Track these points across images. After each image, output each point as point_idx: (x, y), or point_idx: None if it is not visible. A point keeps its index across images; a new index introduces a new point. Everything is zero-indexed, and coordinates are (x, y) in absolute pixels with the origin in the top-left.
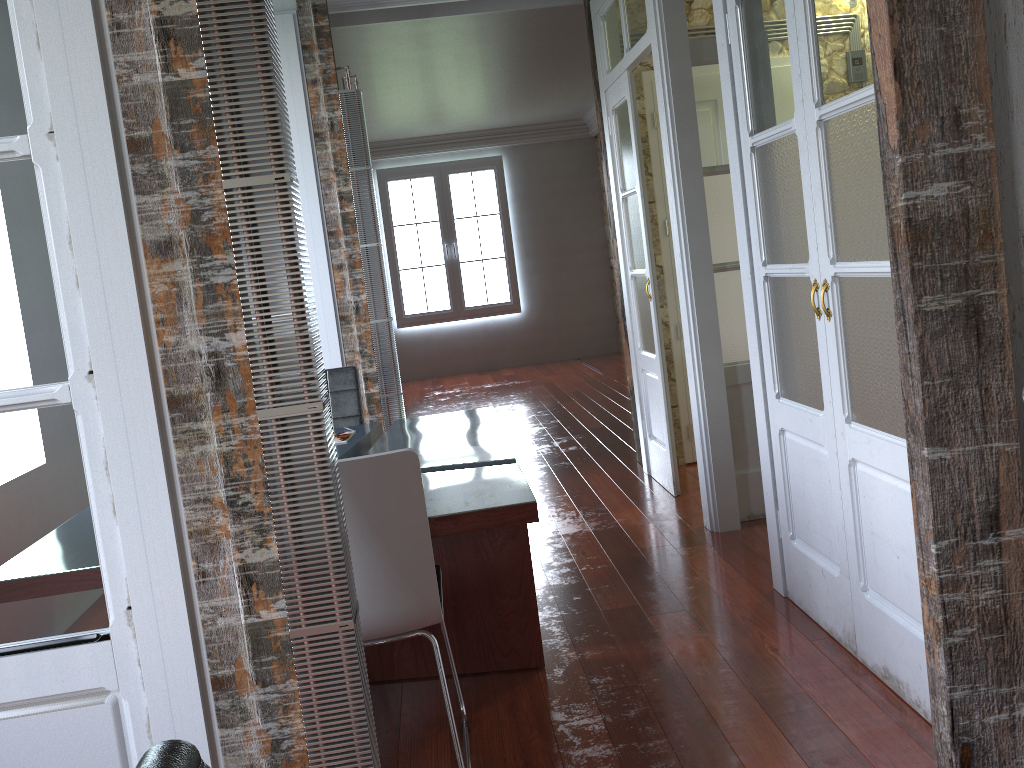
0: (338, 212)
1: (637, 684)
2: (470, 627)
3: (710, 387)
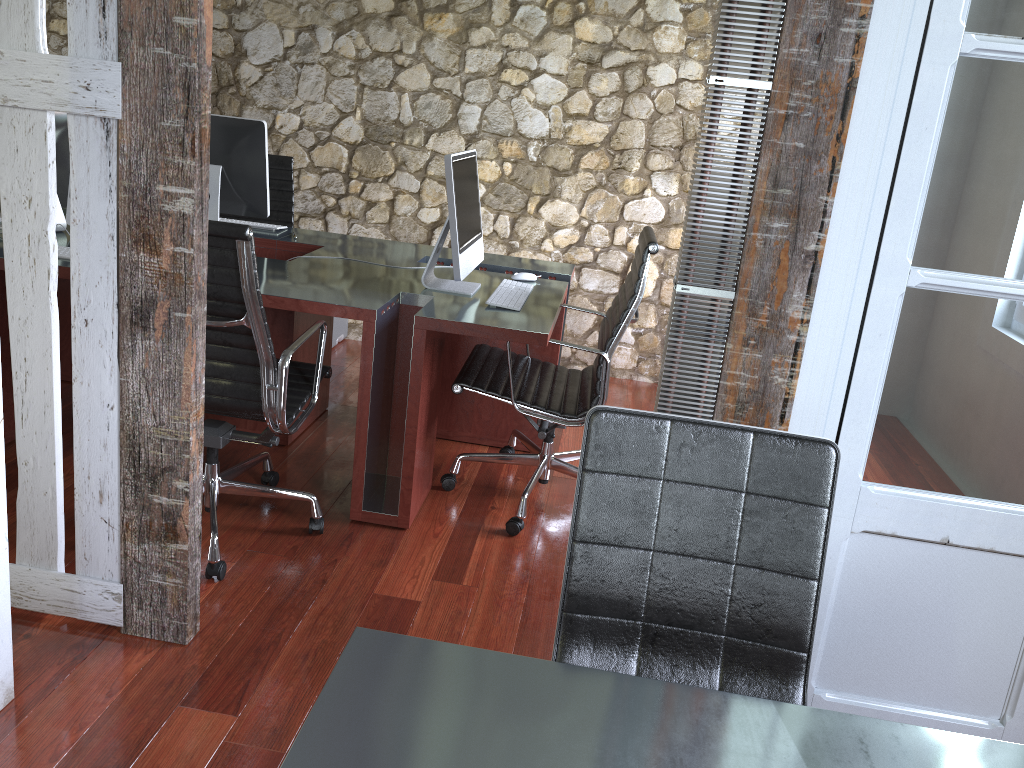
0: None
1: None
2: None
3: None
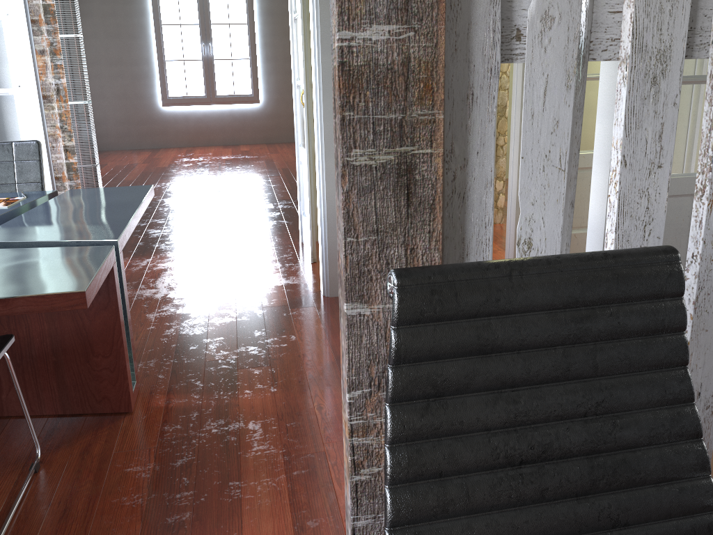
0: (40, 3)
1: (197, 434)
2: (68, 378)
3: (330, 184)
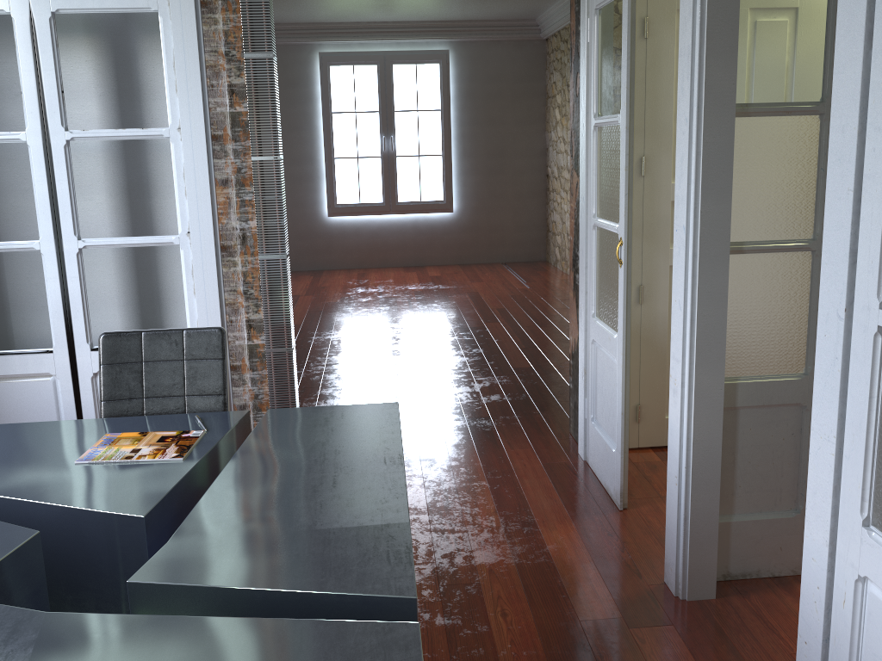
0: (227, 111)
1: None
2: None
3: (702, 414)
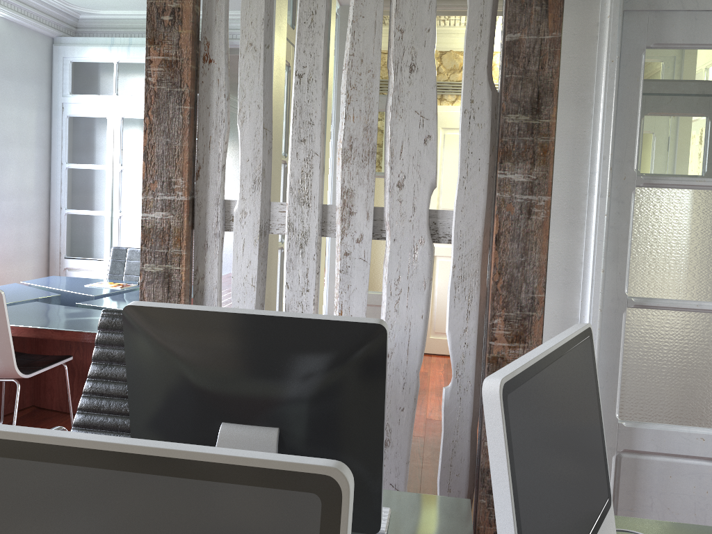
0: None
1: None
2: None
3: (331, 301)
